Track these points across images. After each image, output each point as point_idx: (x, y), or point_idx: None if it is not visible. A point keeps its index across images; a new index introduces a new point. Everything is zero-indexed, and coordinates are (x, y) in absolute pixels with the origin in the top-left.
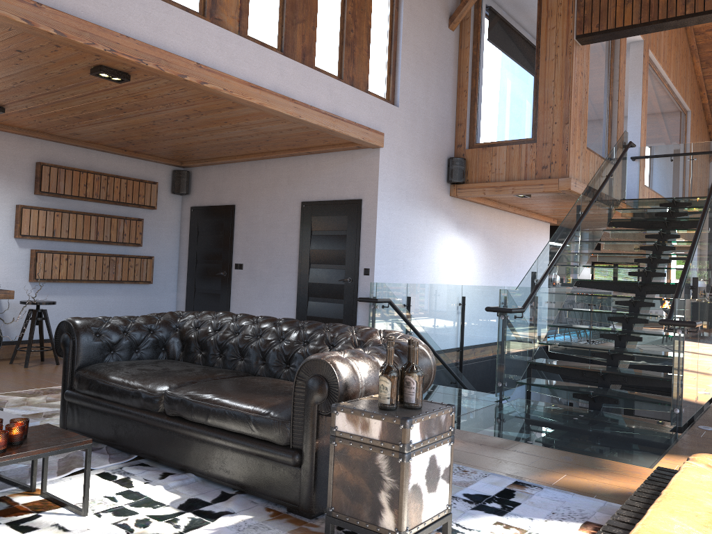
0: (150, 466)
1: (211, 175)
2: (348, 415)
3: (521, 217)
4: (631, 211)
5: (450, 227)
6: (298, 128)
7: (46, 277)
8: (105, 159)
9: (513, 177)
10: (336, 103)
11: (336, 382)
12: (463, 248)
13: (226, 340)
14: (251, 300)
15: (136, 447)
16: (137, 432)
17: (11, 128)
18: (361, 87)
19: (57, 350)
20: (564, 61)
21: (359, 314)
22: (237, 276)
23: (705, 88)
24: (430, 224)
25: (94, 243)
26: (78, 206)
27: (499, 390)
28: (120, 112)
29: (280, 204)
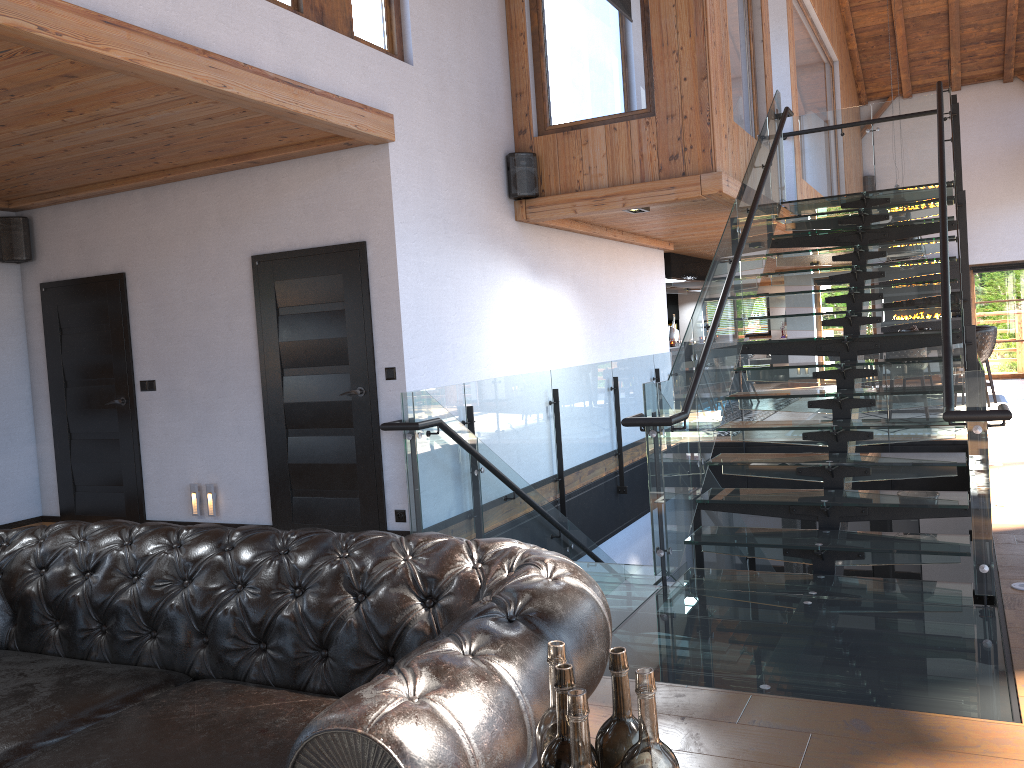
0: None
1: (72, 221)
2: None
3: (624, 246)
4: (801, 219)
5: (522, 274)
6: (226, 115)
7: None
8: None
9: (621, 179)
10: (297, 60)
11: None
12: (545, 308)
13: (111, 595)
14: (180, 445)
15: None
16: None
17: None
18: (341, 28)
19: None
20: None
21: (385, 452)
22: (147, 403)
23: (853, 26)
24: (490, 274)
25: None
26: None
27: (661, 564)
28: None
29: (212, 263)
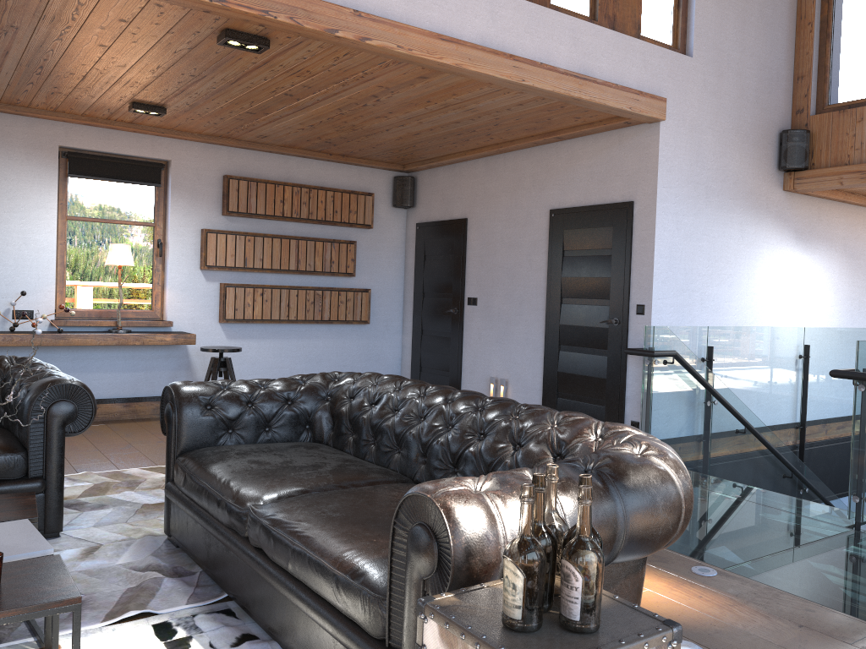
0: (236, 616)
1: (439, 180)
2: (442, 629)
3: None
4: None
5: (784, 238)
6: (531, 101)
7: (238, 317)
8: (307, 167)
9: None
10: (585, 58)
11: (448, 545)
12: (806, 271)
13: (380, 420)
14: (487, 347)
15: (225, 582)
16: (226, 560)
17: (190, 134)
18: (629, 30)
19: (162, 425)
20: None
21: (629, 372)
22: (470, 314)
23: None
24: (748, 236)
25: (295, 273)
26: (275, 228)
27: (855, 509)
28: (293, 101)
29: (522, 214)
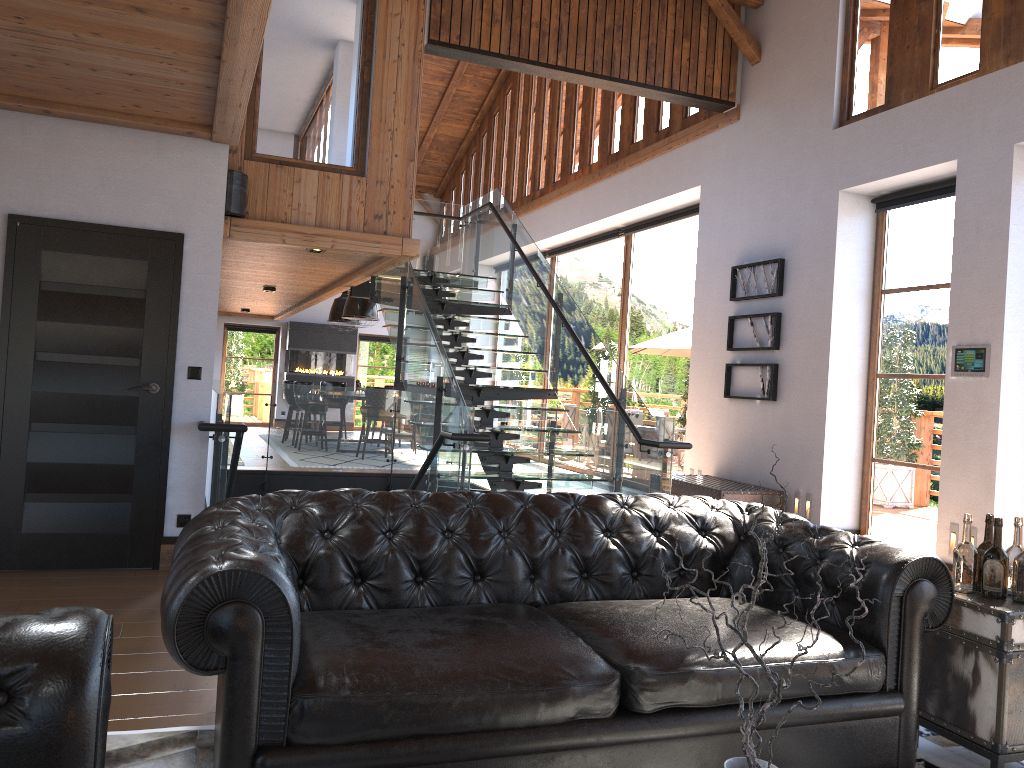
0: None
1: None
2: None
3: None
4: None
5: None
6: (156, 78)
7: None
8: None
9: (329, 223)
10: None
11: (947, 584)
12: None
13: (436, 548)
14: None
15: None
16: None
17: None
18: None
19: (190, 656)
20: (411, 69)
21: (175, 453)
22: None
23: None
24: None
25: None
26: None
27: None
28: None
29: None
